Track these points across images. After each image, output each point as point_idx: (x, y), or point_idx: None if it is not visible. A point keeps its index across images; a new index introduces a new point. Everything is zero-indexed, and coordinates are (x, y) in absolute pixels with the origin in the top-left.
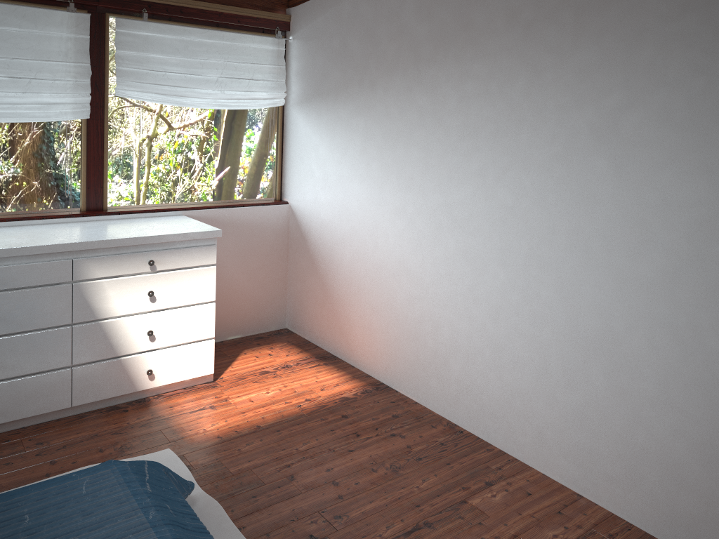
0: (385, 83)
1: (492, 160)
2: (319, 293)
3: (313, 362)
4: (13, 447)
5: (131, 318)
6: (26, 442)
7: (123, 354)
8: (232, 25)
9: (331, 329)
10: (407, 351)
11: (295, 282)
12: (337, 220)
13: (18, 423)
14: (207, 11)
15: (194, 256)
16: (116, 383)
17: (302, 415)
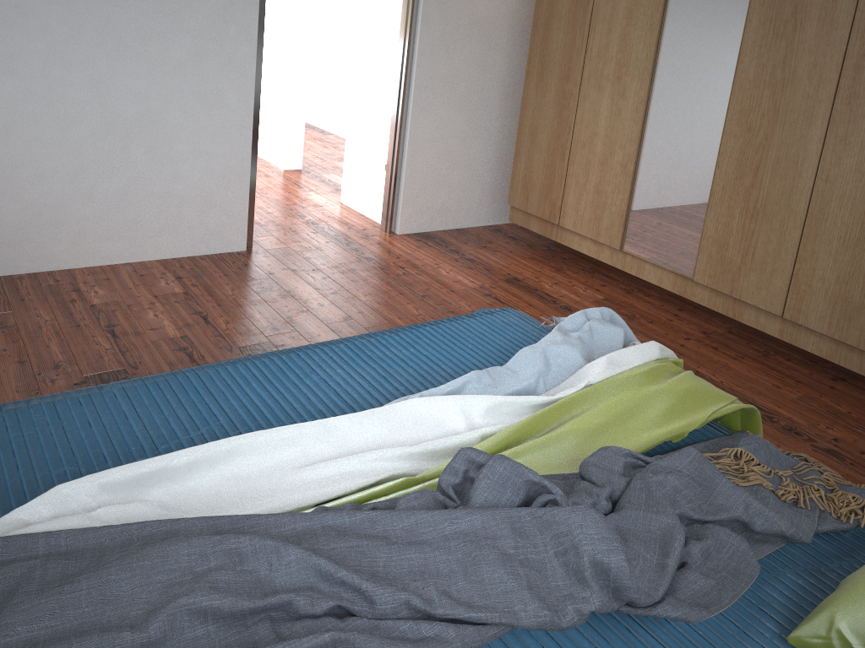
0: None
1: None
2: None
3: None
4: None
5: None
6: None
7: None
8: None
9: None
10: None
11: None
12: None
13: None
14: None
15: None
16: None
17: None
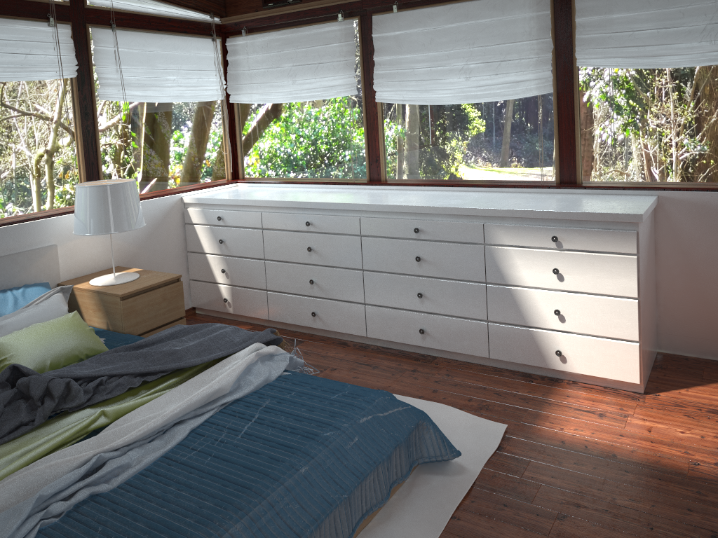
0: None
1: None
2: None
3: None
4: (432, 369)
5: (538, 291)
6: (442, 370)
7: (533, 325)
8: None
9: None
10: None
11: None
12: None
13: (452, 355)
14: None
15: (606, 240)
16: (527, 352)
17: (682, 474)
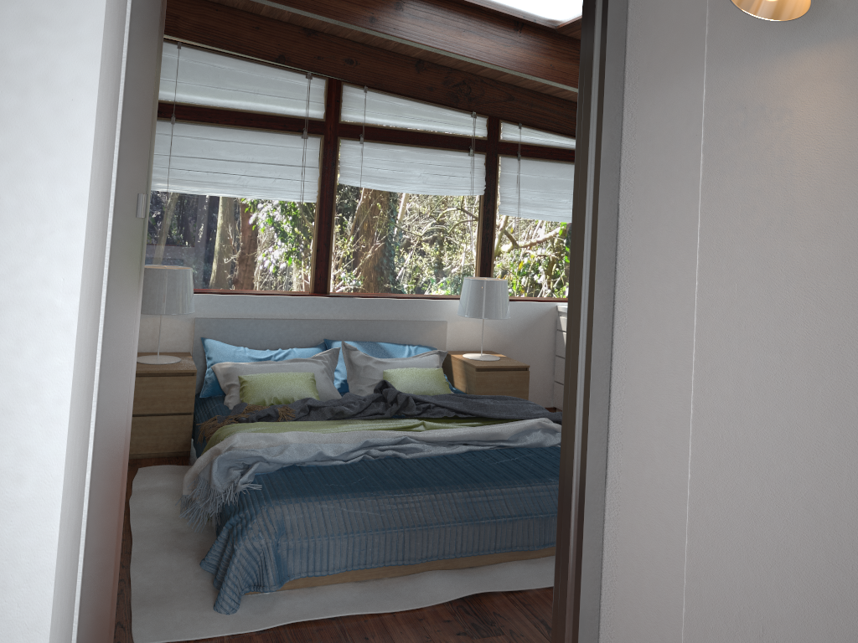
0: None
1: None
2: None
3: None
4: None
5: None
6: None
7: None
8: None
9: None
10: None
11: None
12: None
13: None
14: None
15: None
16: None
17: None
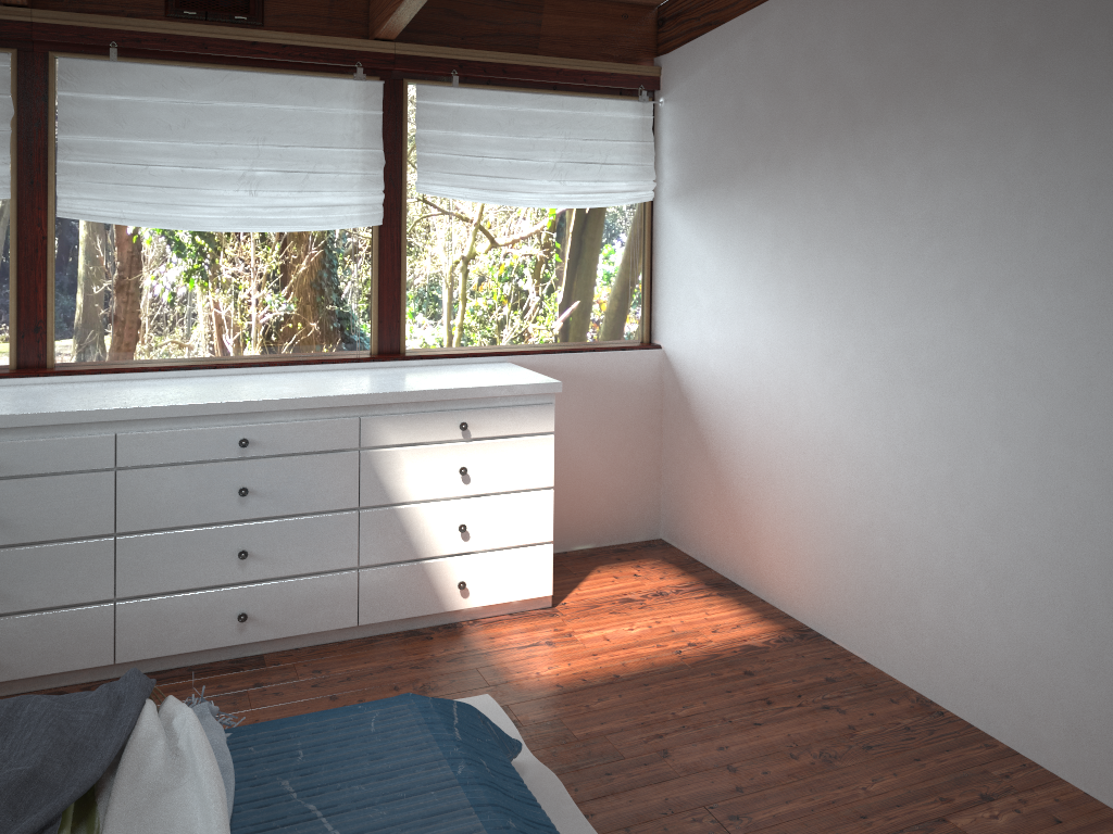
0: (805, 160)
1: (980, 271)
2: (709, 484)
3: (701, 590)
4: (284, 673)
5: (437, 504)
6: (299, 668)
7: (426, 555)
8: (575, 86)
9: (729, 541)
10: (849, 579)
11: (673, 468)
12: (735, 372)
13: (290, 642)
14: (540, 68)
15: (522, 419)
16: (417, 597)
17: (683, 665)
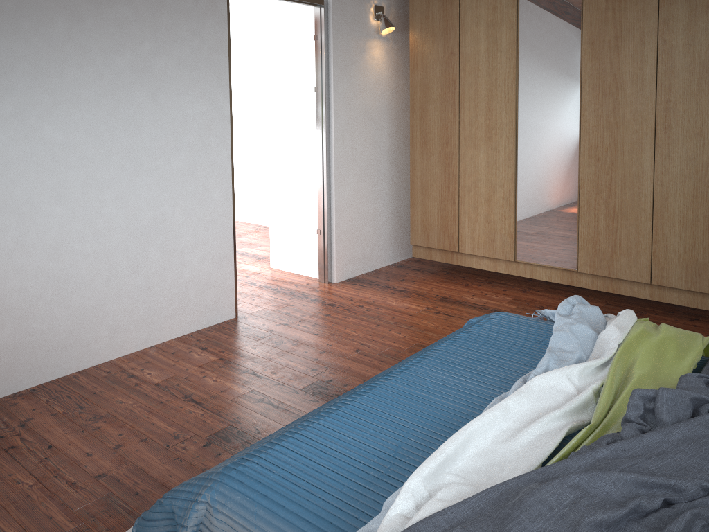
0: None
1: (33, 100)
2: None
3: None
4: None
5: None
6: None
7: None
8: None
9: None
10: None
11: None
12: None
13: None
14: None
15: None
16: None
17: None
